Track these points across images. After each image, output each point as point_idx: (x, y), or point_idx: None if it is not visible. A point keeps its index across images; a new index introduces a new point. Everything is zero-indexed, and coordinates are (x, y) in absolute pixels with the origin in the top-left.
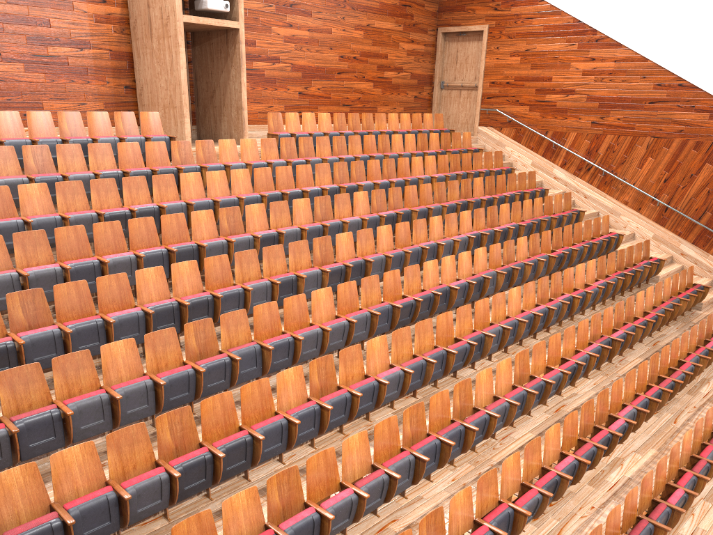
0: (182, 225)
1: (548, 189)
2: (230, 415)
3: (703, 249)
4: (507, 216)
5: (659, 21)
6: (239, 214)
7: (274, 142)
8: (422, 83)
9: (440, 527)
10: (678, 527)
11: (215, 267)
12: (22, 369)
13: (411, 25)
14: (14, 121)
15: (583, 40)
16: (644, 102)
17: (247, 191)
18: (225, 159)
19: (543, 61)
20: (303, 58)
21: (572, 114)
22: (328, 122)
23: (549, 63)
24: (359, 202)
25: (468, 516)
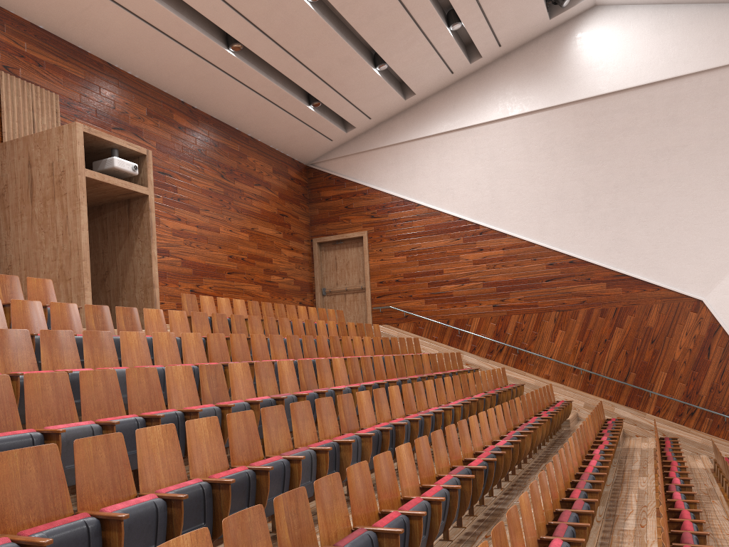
0: (154, 386)
1: (478, 369)
2: None
3: (638, 408)
4: (473, 387)
5: (537, 210)
6: (223, 375)
7: (206, 317)
8: (305, 289)
9: None
10: None
11: (239, 429)
12: None
13: (289, 233)
14: None
15: (467, 234)
16: (541, 281)
17: (201, 362)
18: (152, 333)
19: (431, 257)
20: (194, 254)
21: (471, 301)
22: (243, 309)
23: (437, 257)
24: (338, 371)
25: None
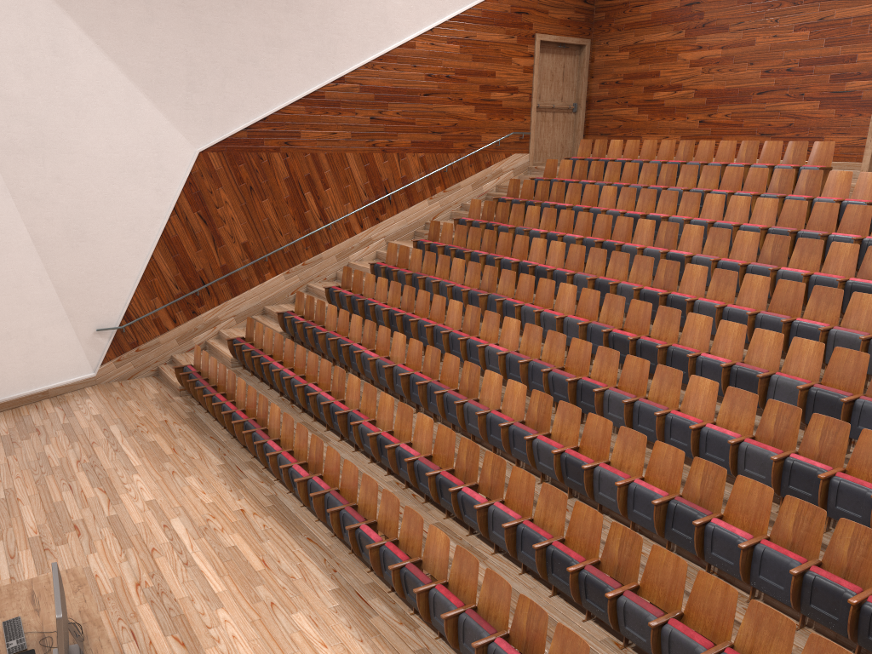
0: (630, 228)
1: None
2: (427, 308)
3: None
4: None
5: None
6: (676, 231)
7: None
8: None
9: (343, 386)
10: (383, 601)
11: (576, 253)
12: (432, 254)
13: None
14: (709, 148)
15: None
16: None
17: (769, 223)
18: (830, 194)
19: None
20: None
21: None
22: None
23: None
24: (840, 257)
25: (357, 403)
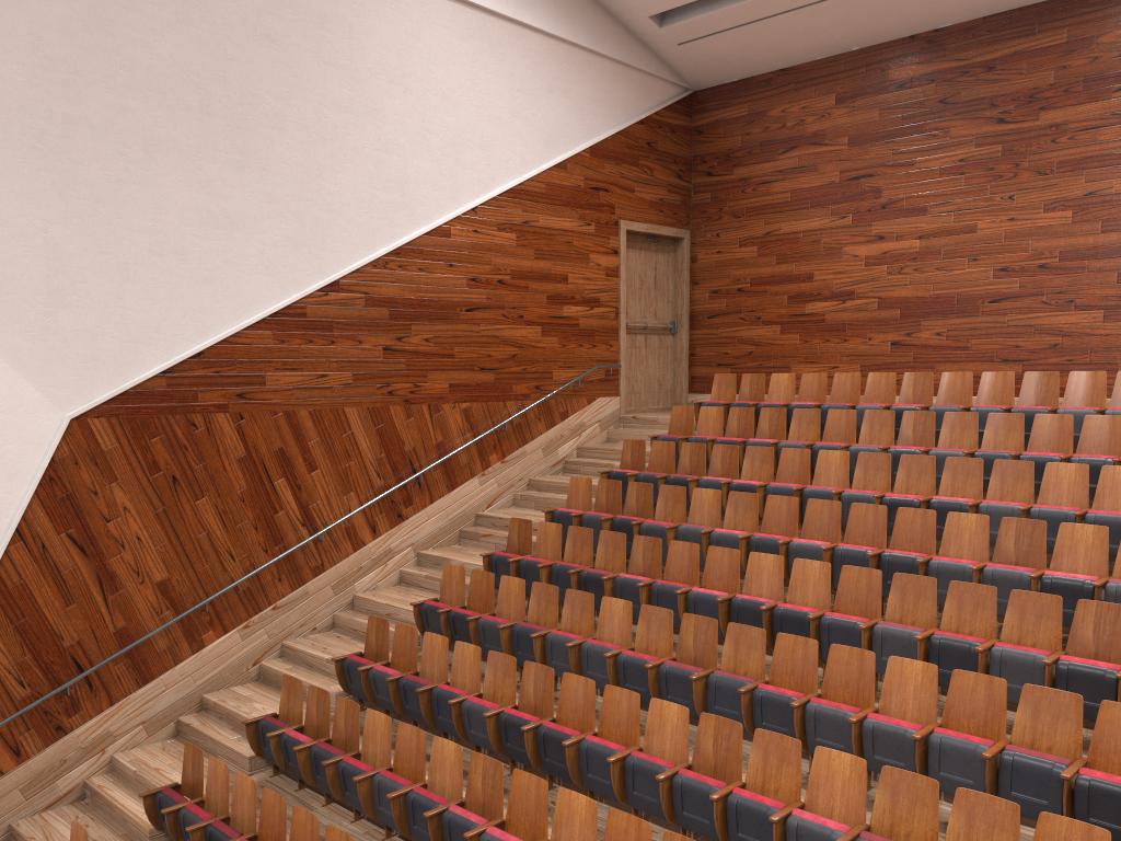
0: (929, 528)
1: None
2: (588, 710)
3: None
4: None
5: None
6: (1043, 535)
7: None
8: None
9: None
10: None
11: (858, 583)
12: (548, 587)
13: None
14: (963, 384)
15: None
16: None
17: None
18: None
19: None
20: None
21: None
22: None
23: None
24: None
25: None
